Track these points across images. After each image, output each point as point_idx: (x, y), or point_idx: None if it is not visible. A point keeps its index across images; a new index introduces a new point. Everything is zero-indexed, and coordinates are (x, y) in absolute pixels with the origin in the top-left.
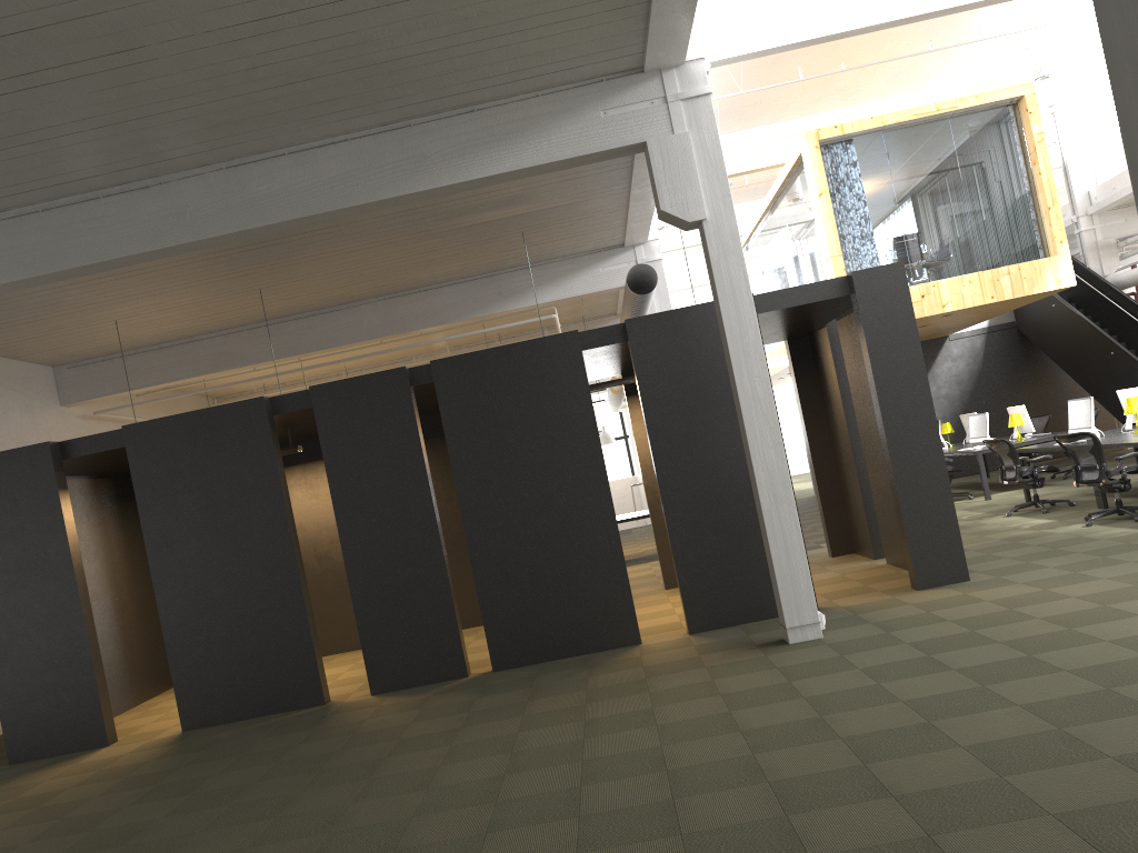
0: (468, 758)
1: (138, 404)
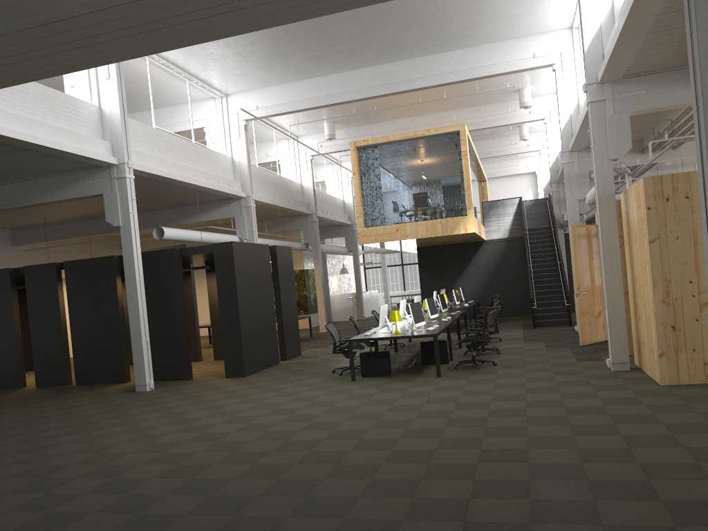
0: None
1: (43, 248)
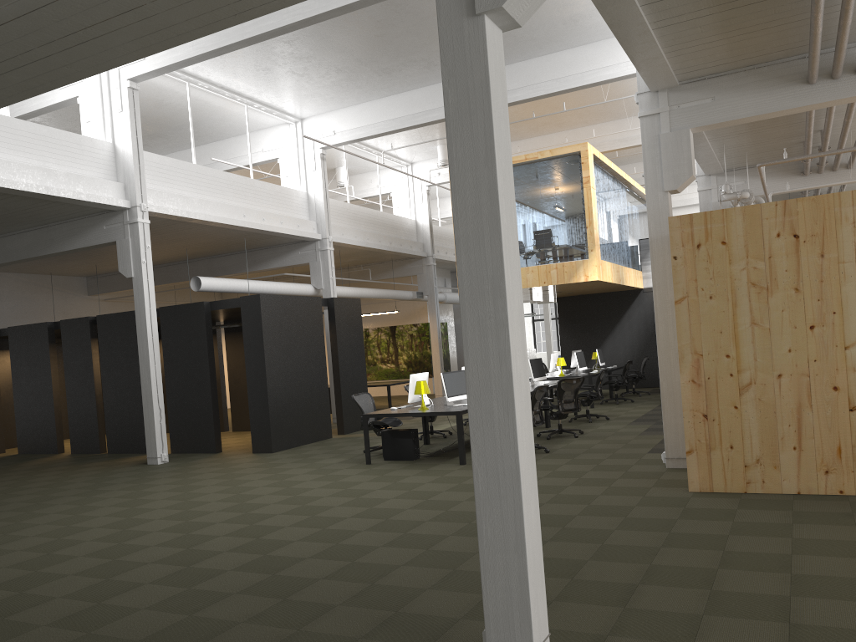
0: None
1: (119, 298)
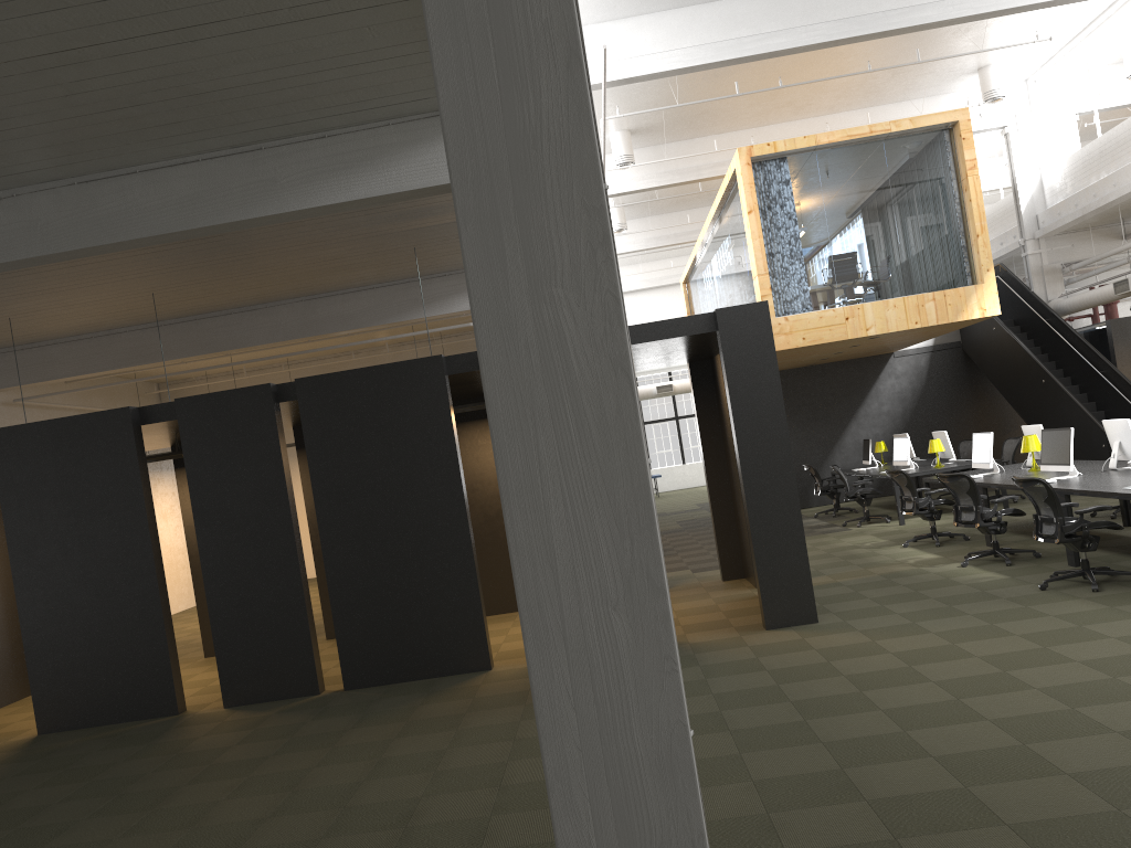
0: (252, 793)
1: (57, 394)
